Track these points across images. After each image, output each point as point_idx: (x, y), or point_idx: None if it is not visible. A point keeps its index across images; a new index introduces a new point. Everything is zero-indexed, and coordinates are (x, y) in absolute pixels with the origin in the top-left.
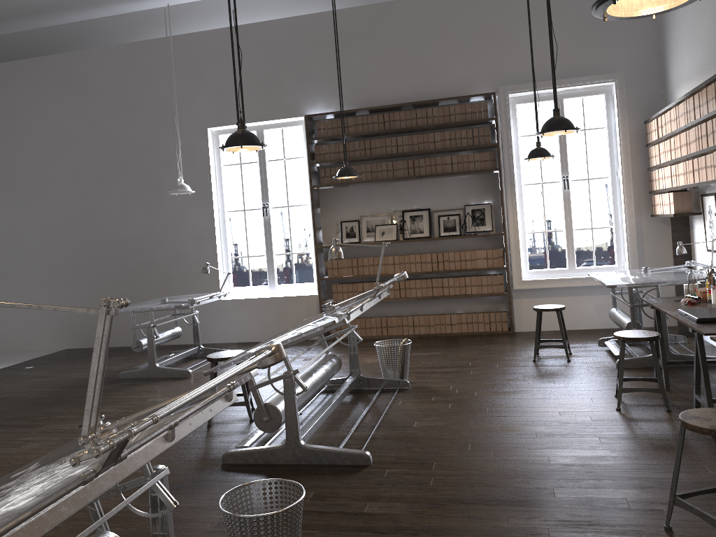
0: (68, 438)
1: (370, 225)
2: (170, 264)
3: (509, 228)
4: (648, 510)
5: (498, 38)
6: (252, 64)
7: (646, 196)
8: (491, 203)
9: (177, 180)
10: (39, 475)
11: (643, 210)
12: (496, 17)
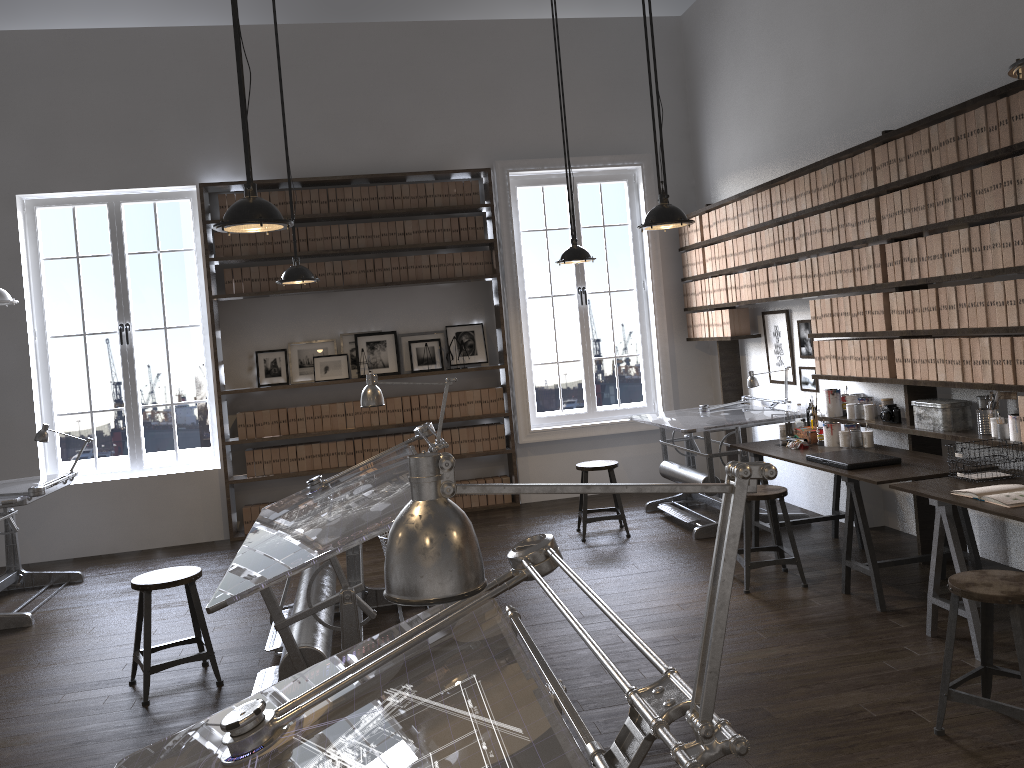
0: None
1: (304, 357)
2: None
3: (512, 358)
4: (896, 713)
5: (491, 94)
6: (102, 95)
7: (679, 314)
8: (483, 323)
9: None
10: None
11: (676, 333)
12: (489, 65)
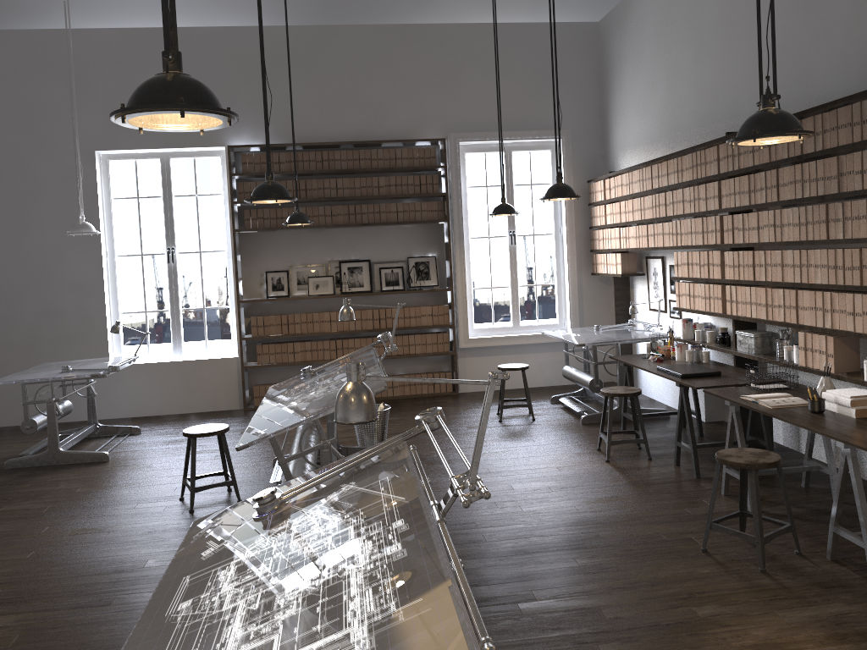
0: (10, 541)
1: (301, 277)
2: (38, 321)
3: (457, 283)
4: (681, 539)
5: (448, 81)
6: None
7: (586, 254)
8: (436, 255)
9: (79, 217)
10: (299, 539)
11: (583, 268)
12: (447, 59)
